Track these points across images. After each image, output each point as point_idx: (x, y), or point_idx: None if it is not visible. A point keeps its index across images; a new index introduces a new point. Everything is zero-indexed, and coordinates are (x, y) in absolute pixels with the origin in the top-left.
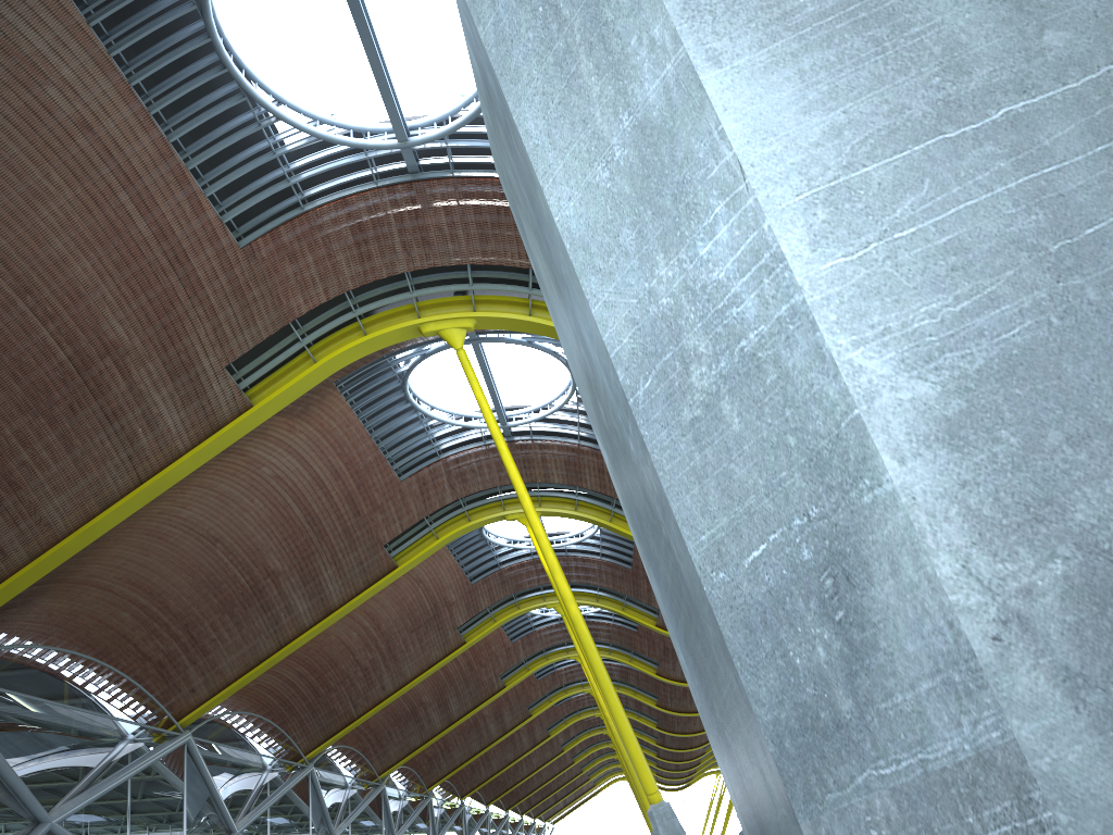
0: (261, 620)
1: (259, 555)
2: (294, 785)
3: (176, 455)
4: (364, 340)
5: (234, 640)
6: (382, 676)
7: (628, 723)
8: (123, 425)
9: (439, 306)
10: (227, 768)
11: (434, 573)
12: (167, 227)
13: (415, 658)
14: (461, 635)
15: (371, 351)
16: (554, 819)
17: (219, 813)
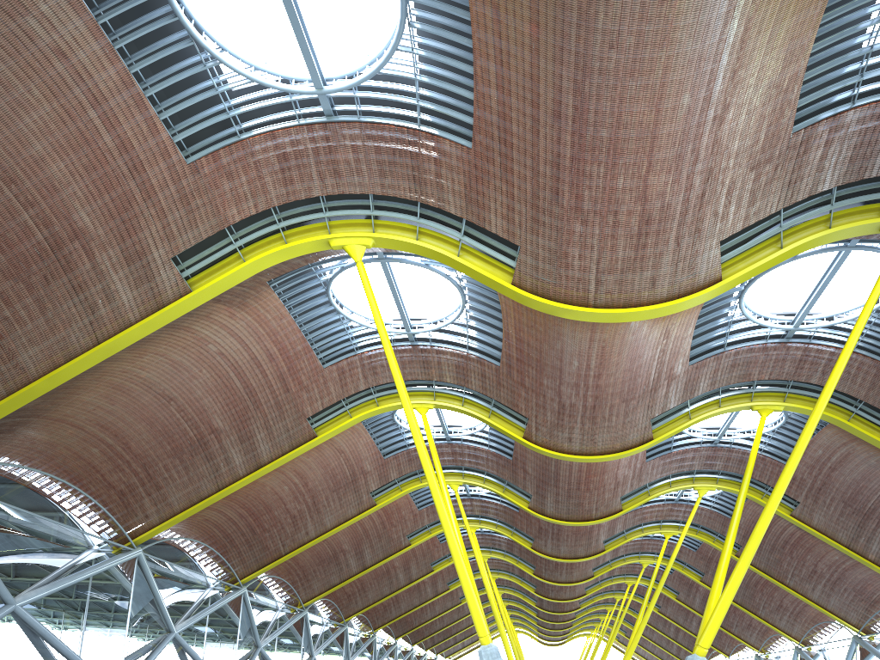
0: (204, 466)
1: (205, 414)
2: (227, 602)
3: (128, 324)
4: (284, 248)
5: (181, 480)
6: (306, 524)
7: (469, 577)
8: (86, 296)
9: (346, 226)
10: (176, 582)
11: (353, 446)
12: (128, 141)
13: (334, 512)
14: (373, 498)
15: (290, 257)
16: (454, 657)
17: (160, 616)
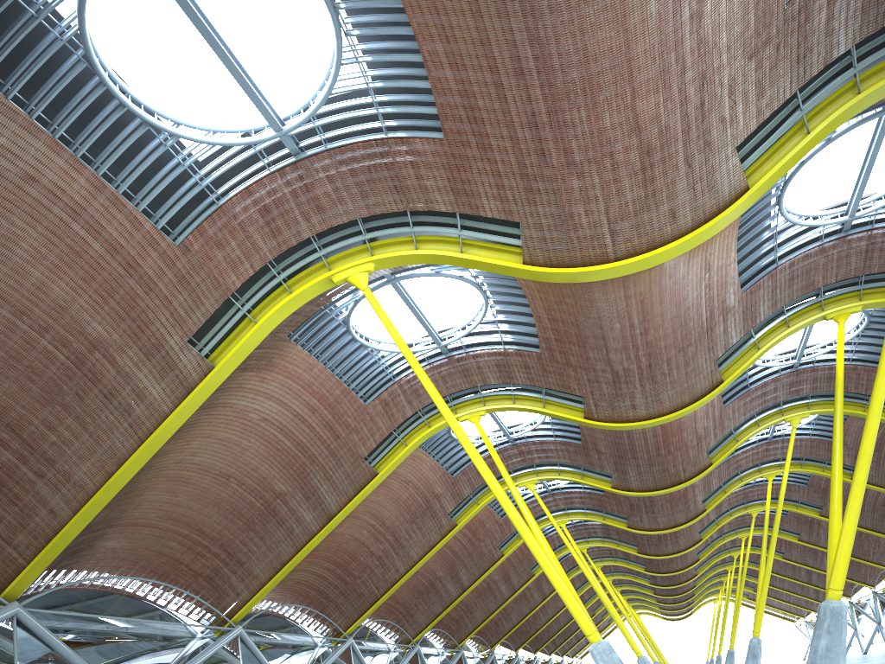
0: (279, 532)
1: (265, 482)
2: (337, 656)
3: (164, 416)
4: (290, 298)
5: (261, 551)
6: (394, 561)
7: (559, 577)
8: (119, 401)
9: (344, 258)
10: (284, 649)
11: (419, 473)
12: (115, 242)
13: (418, 543)
14: (452, 519)
15: (298, 306)
16: (581, 654)
17: None
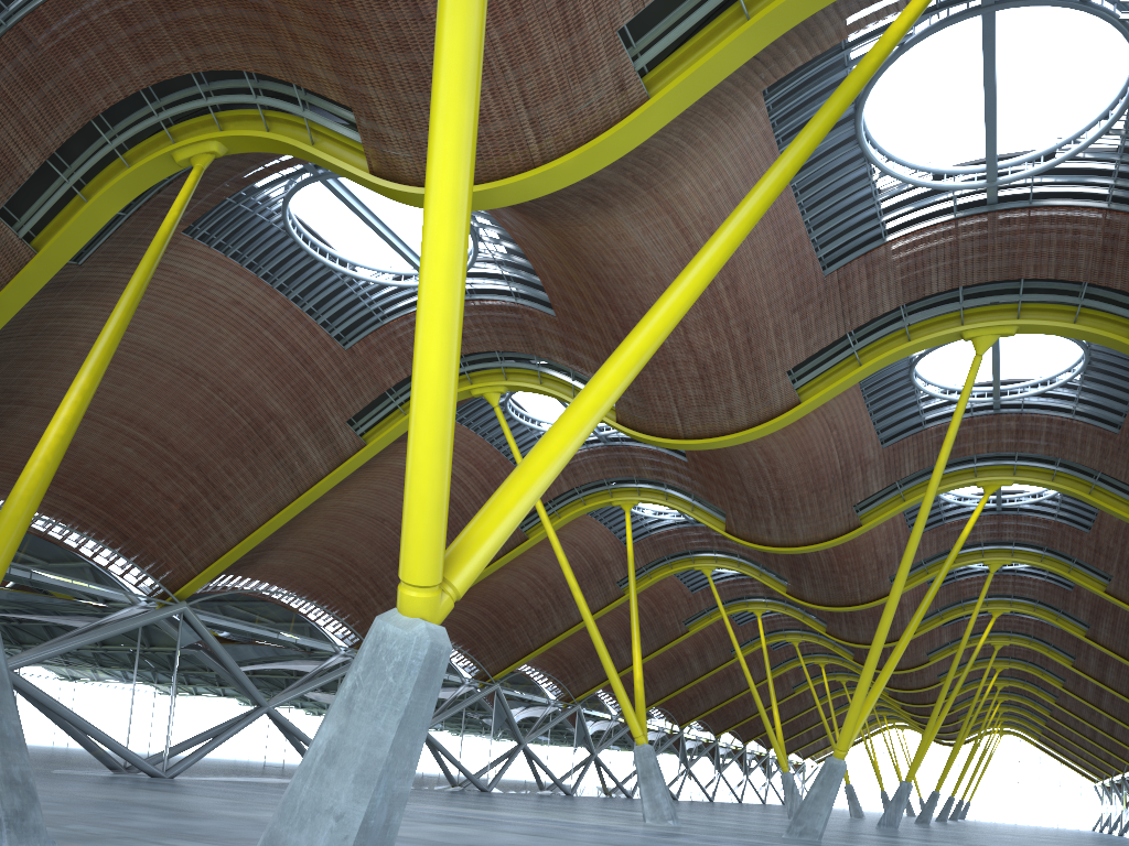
0: None
1: None
2: (478, 699)
3: (320, 477)
4: None
5: None
6: (552, 618)
7: (619, 682)
8: (286, 460)
9: (484, 375)
10: None
11: (587, 538)
12: (296, 345)
13: None
14: (620, 588)
15: None
16: (819, 758)
17: None
